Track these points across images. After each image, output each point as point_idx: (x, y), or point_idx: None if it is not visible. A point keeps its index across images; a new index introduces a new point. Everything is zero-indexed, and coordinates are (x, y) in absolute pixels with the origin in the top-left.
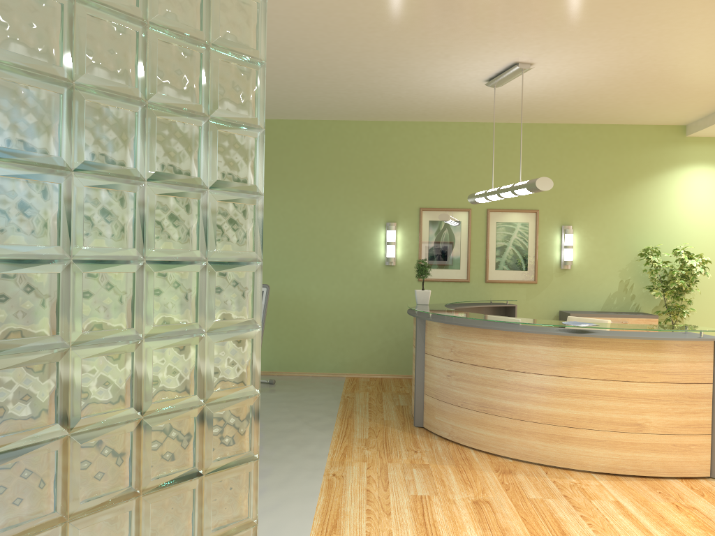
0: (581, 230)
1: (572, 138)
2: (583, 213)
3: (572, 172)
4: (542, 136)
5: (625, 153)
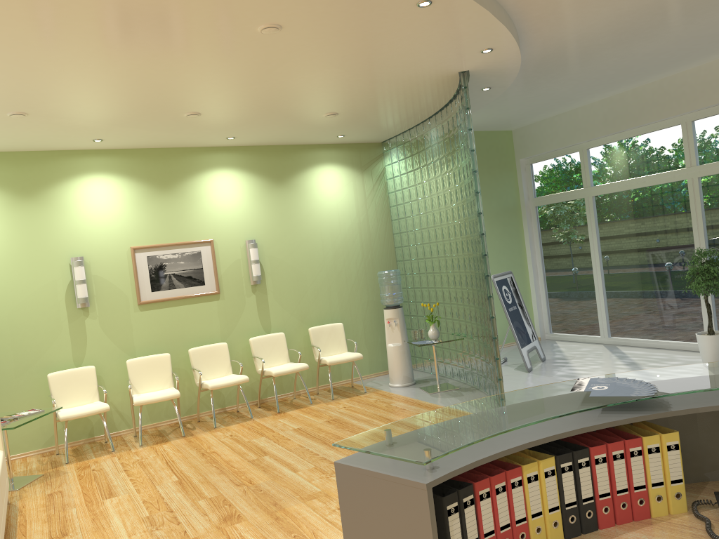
0: None
1: None
2: None
3: None
4: None
5: None
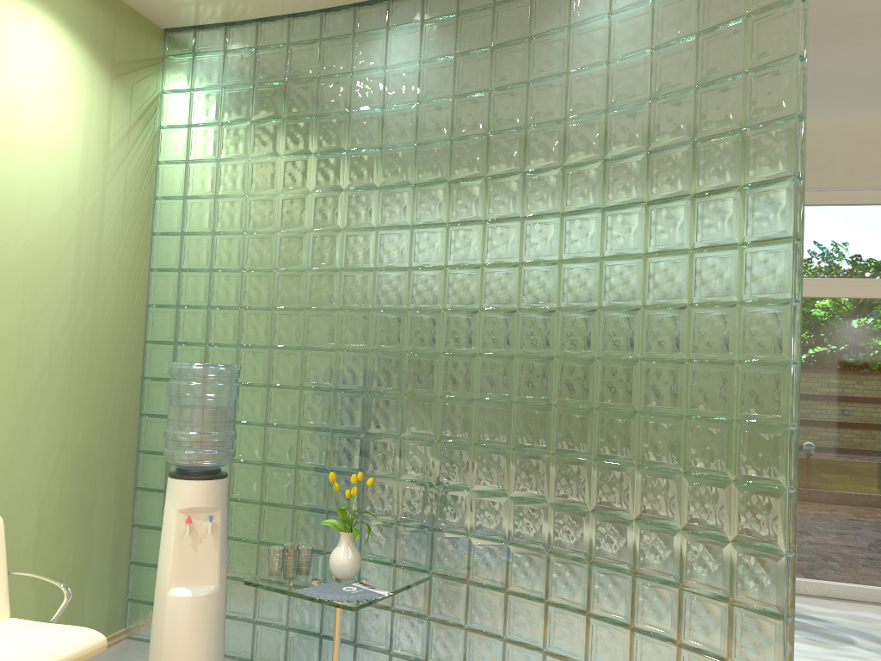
0: None
1: None
2: None
3: None
4: None
5: None
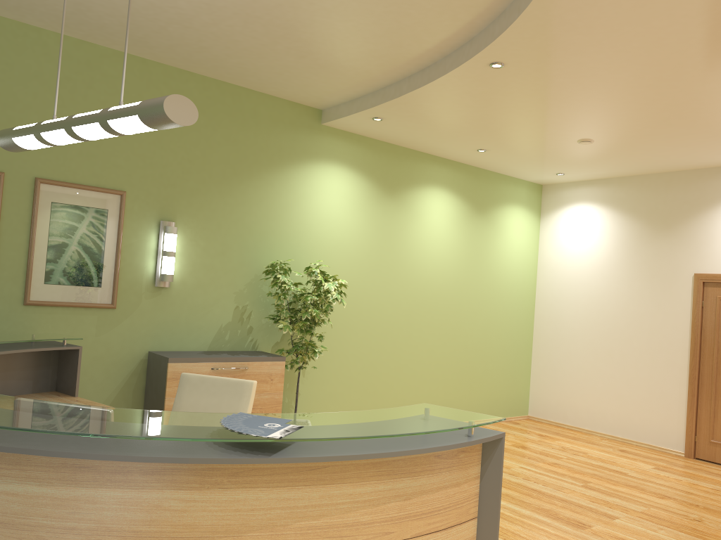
0: (189, 231)
1: (183, 91)
2: (192, 206)
3: (181, 142)
4: (139, 77)
5: (252, 130)
